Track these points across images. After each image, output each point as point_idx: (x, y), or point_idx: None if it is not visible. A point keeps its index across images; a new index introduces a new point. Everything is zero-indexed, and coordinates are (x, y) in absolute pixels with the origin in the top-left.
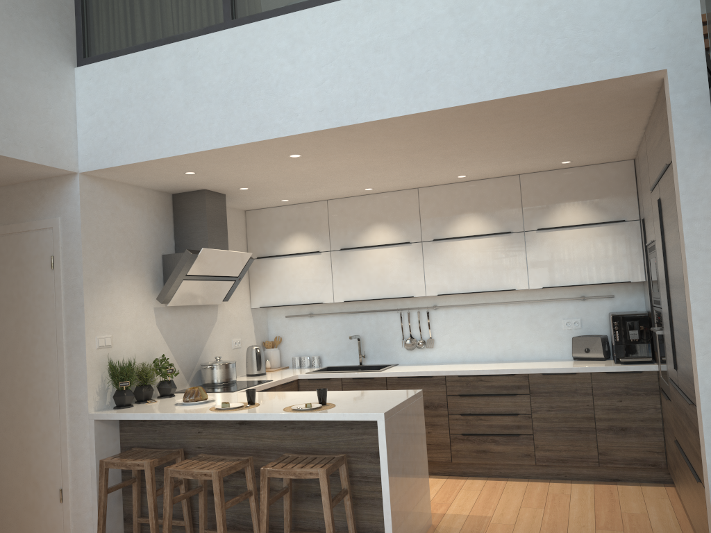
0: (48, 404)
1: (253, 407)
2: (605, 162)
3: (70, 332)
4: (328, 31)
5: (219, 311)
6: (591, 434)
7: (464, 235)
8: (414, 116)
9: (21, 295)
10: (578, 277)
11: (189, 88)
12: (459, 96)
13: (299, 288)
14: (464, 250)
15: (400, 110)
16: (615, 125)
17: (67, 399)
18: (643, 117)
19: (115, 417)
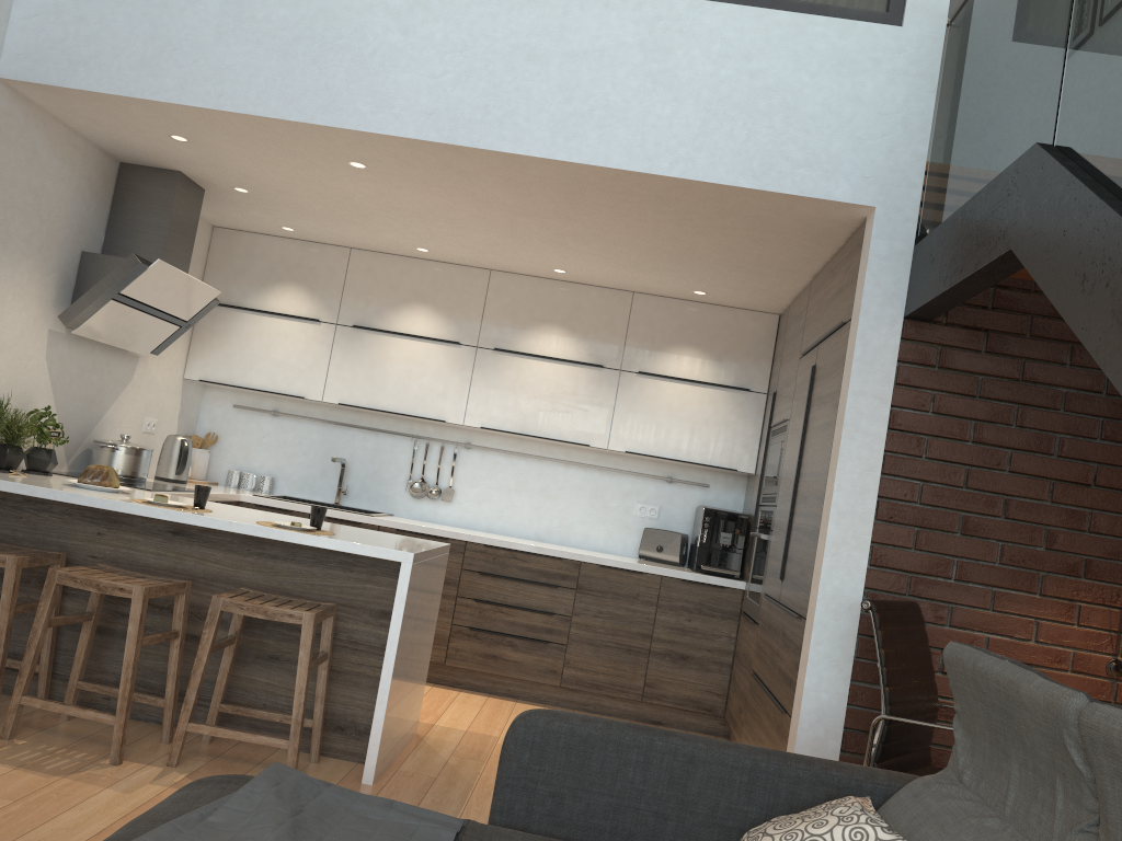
0: None
1: (204, 511)
2: (745, 307)
3: None
4: (469, 8)
5: (139, 367)
6: (642, 657)
7: (539, 354)
8: (557, 163)
9: None
10: (674, 449)
11: (231, 12)
12: (624, 158)
13: (272, 367)
14: (534, 375)
15: (542, 149)
16: (783, 261)
17: None
18: (820, 261)
19: None
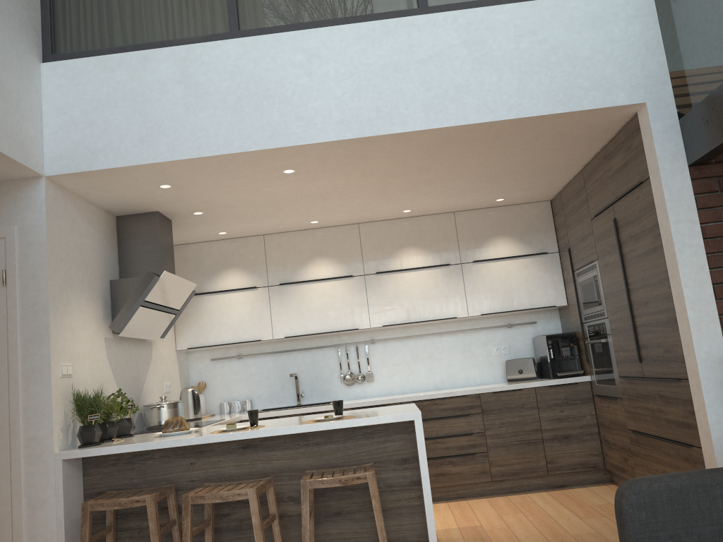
0: None
1: (261, 426)
2: (528, 202)
3: (28, 358)
4: (346, 49)
5: (153, 349)
6: (539, 445)
7: (406, 268)
8: (432, 131)
9: None
10: (511, 304)
11: (191, 93)
12: (476, 115)
13: (234, 326)
14: (406, 282)
15: (421, 124)
16: (567, 160)
17: (22, 439)
18: (592, 153)
19: (93, 453)
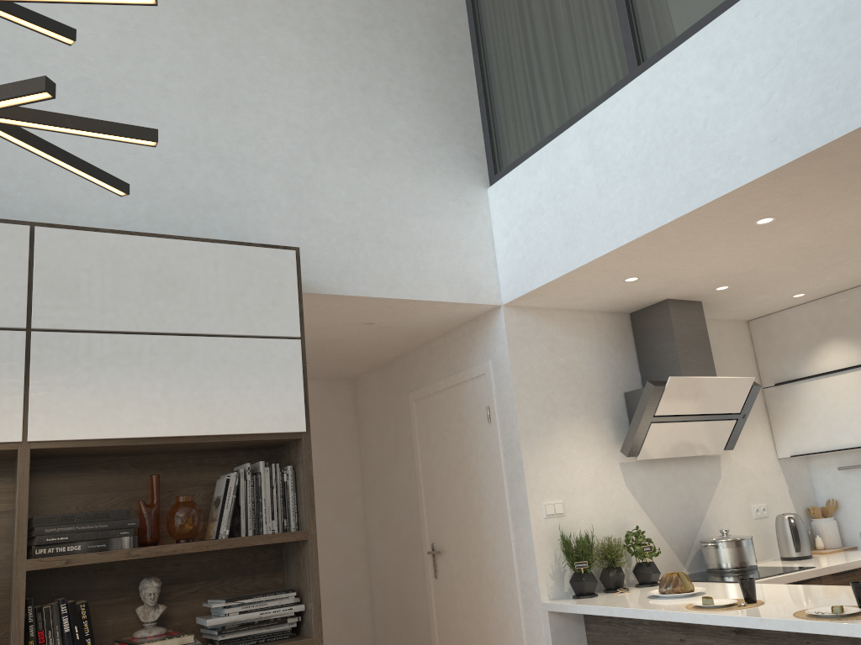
0: (501, 587)
1: (749, 606)
2: None
3: (513, 498)
4: (765, 24)
5: (723, 464)
6: None
7: None
8: None
9: (465, 456)
10: None
11: (600, 170)
12: None
13: (848, 422)
14: None
15: None
16: None
17: (517, 582)
18: None
19: (569, 609)
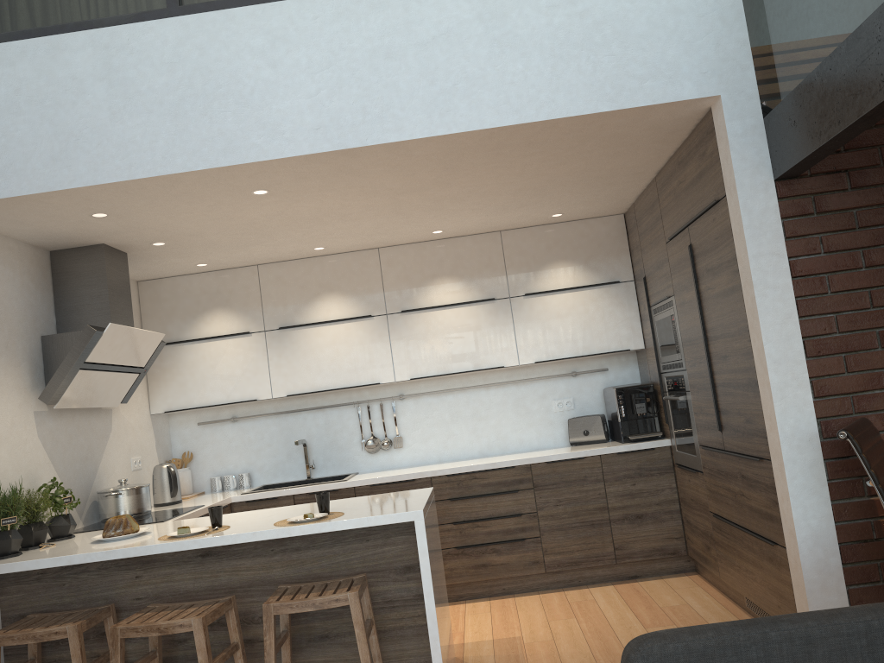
0: None
1: (223, 529)
2: (595, 216)
3: None
4: (322, 29)
5: (114, 418)
6: (605, 527)
7: (439, 304)
8: (438, 139)
9: None
10: (574, 348)
11: (117, 92)
12: (495, 116)
13: (222, 382)
14: (440, 323)
15: (423, 130)
16: (632, 167)
17: None
18: (664, 157)
19: (4, 570)
